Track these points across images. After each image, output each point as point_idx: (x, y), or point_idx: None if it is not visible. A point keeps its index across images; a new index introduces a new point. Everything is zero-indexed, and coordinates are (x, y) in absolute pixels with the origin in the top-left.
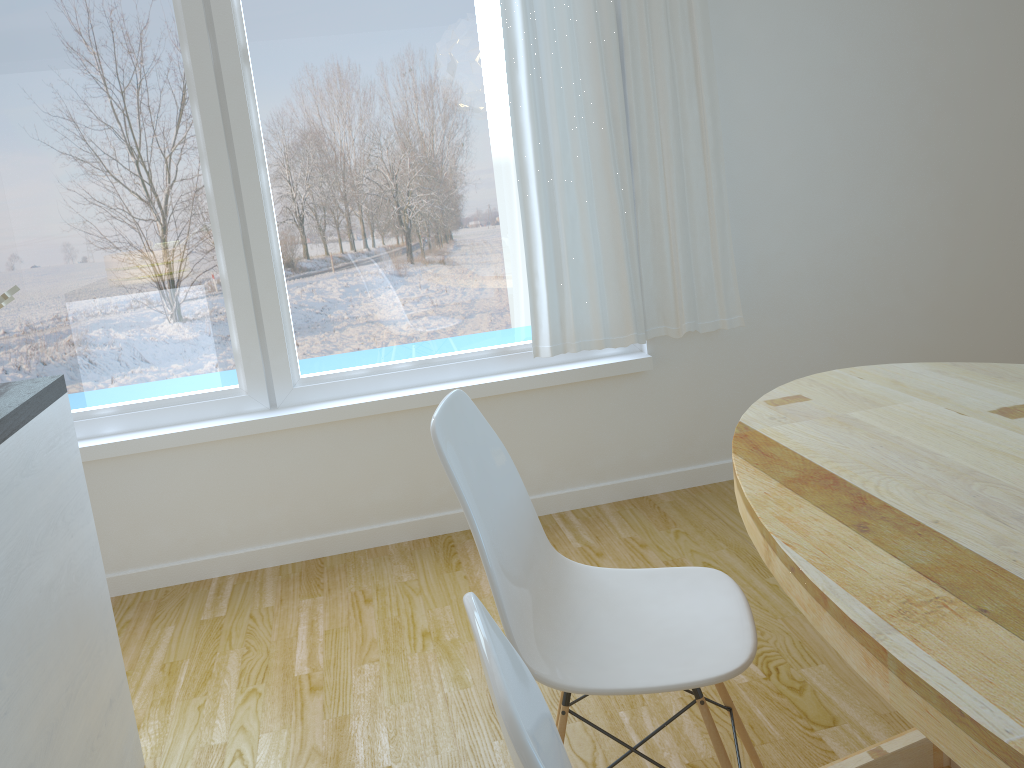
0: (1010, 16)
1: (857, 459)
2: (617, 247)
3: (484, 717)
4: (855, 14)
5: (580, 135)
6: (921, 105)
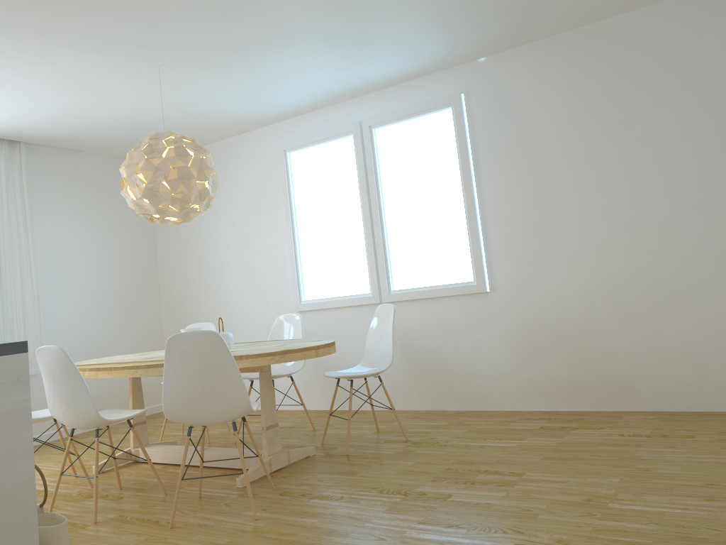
0: (147, 258)
1: (103, 362)
2: None
3: None
4: (92, 253)
5: None
6: (117, 287)
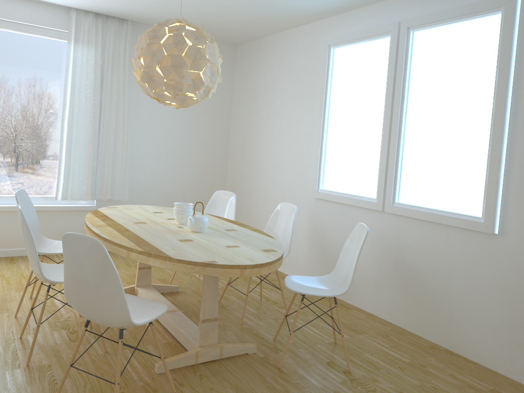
0: (222, 124)
1: (115, 214)
2: (89, 169)
3: (14, 289)
4: (176, 114)
5: (83, 133)
6: (193, 144)
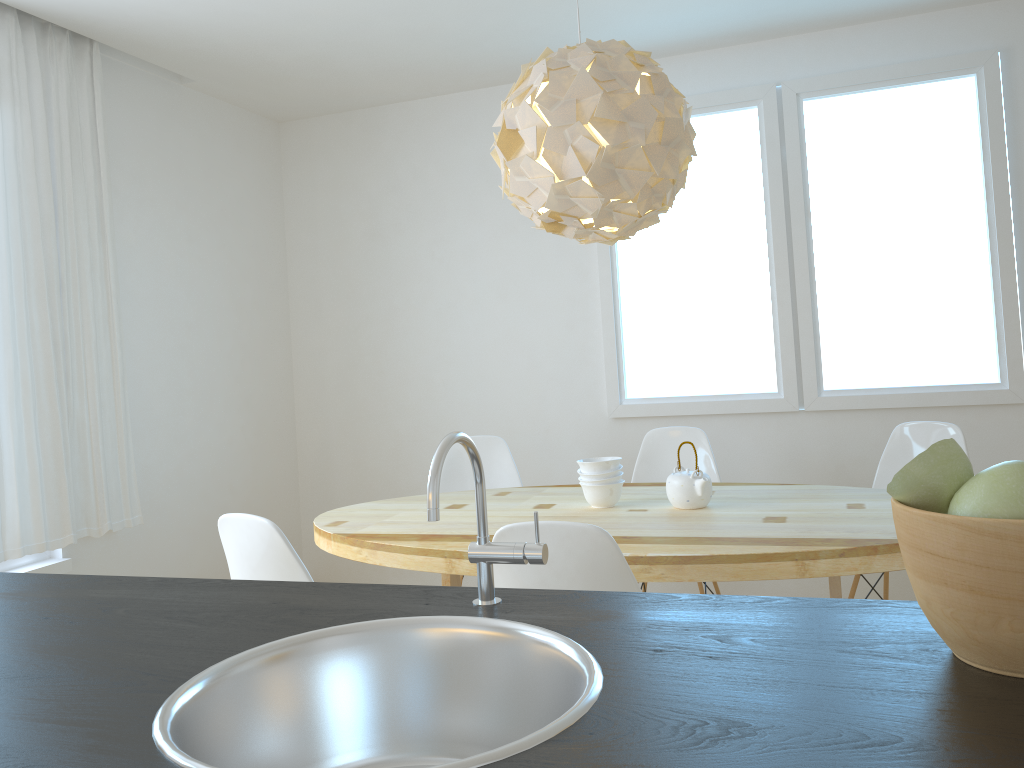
0: (276, 302)
1: (430, 529)
2: (57, 456)
3: None
4: (199, 286)
5: (29, 355)
6: (235, 355)
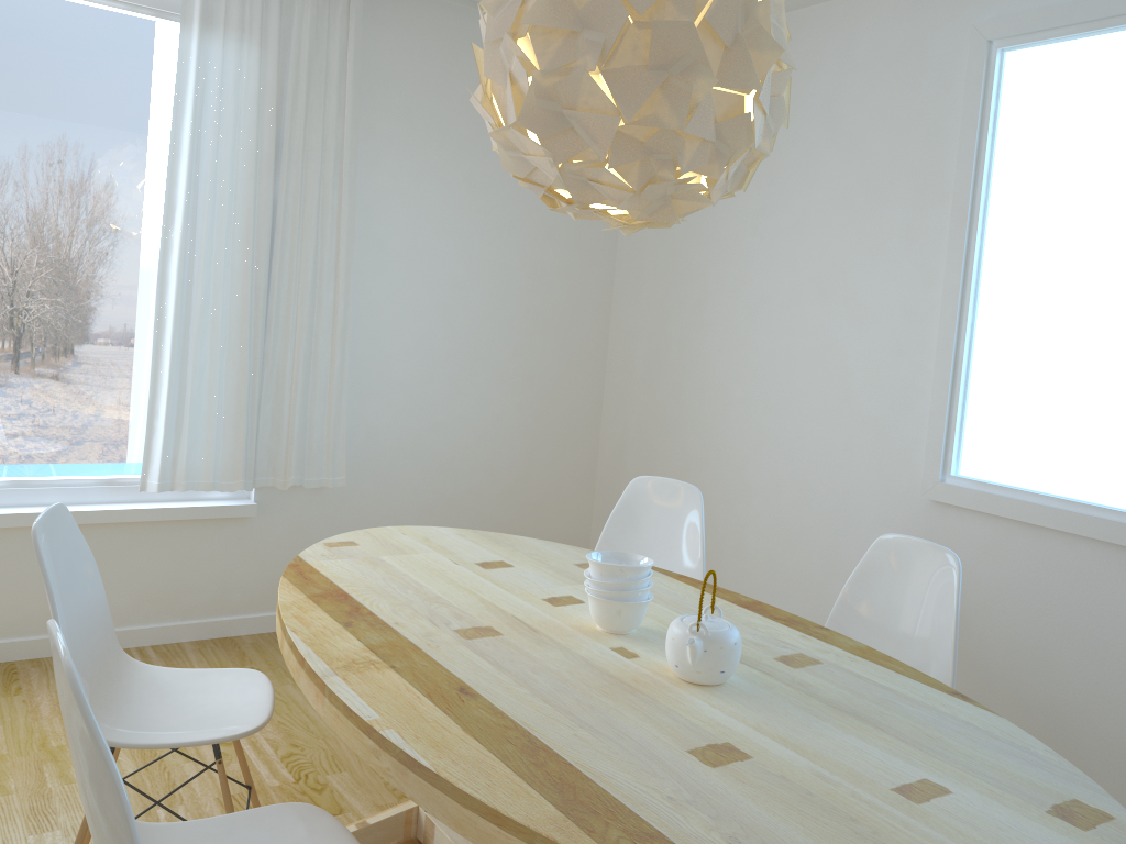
0: (592, 269)
1: (369, 585)
2: (240, 400)
3: (22, 817)
4: (476, 242)
5: (223, 296)
6: (519, 324)
